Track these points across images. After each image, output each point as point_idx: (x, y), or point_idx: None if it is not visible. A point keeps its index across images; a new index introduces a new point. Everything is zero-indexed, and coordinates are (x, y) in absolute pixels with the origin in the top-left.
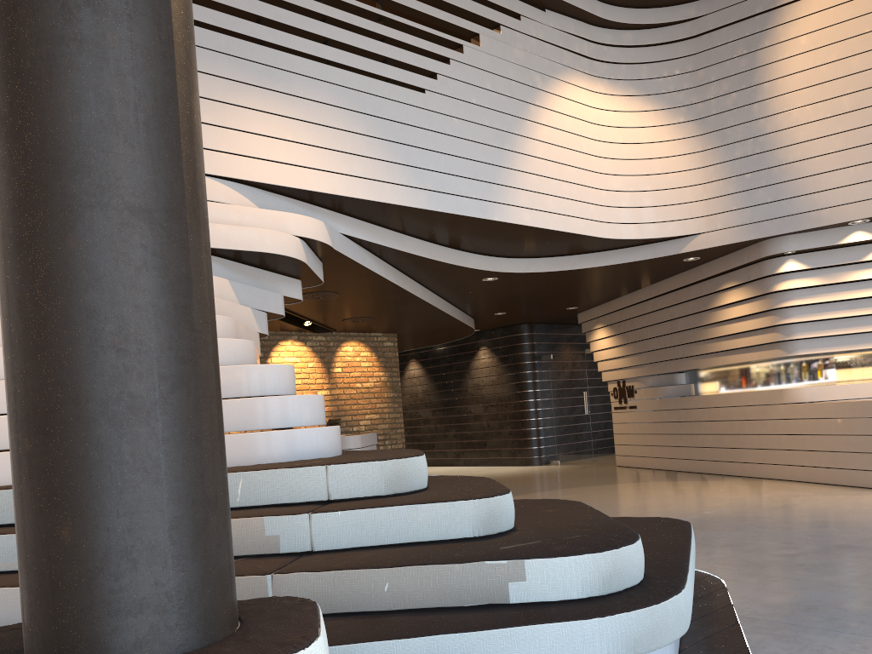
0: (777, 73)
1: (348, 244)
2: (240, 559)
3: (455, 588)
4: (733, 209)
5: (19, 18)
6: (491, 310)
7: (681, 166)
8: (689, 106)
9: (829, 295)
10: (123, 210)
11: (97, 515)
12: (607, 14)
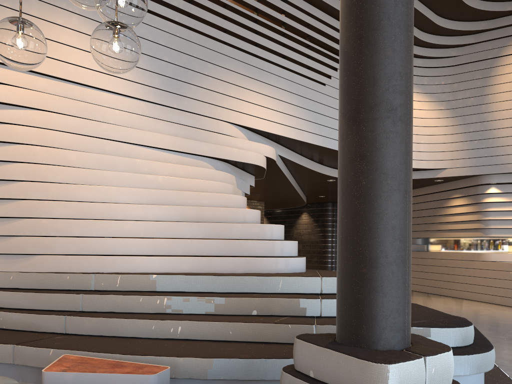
0: (496, 90)
1: (279, 160)
2: (287, 317)
3: None
4: (466, 157)
5: (377, 123)
6: (319, 194)
7: (440, 132)
8: (447, 101)
9: (511, 207)
10: (403, 192)
11: (390, 296)
12: None
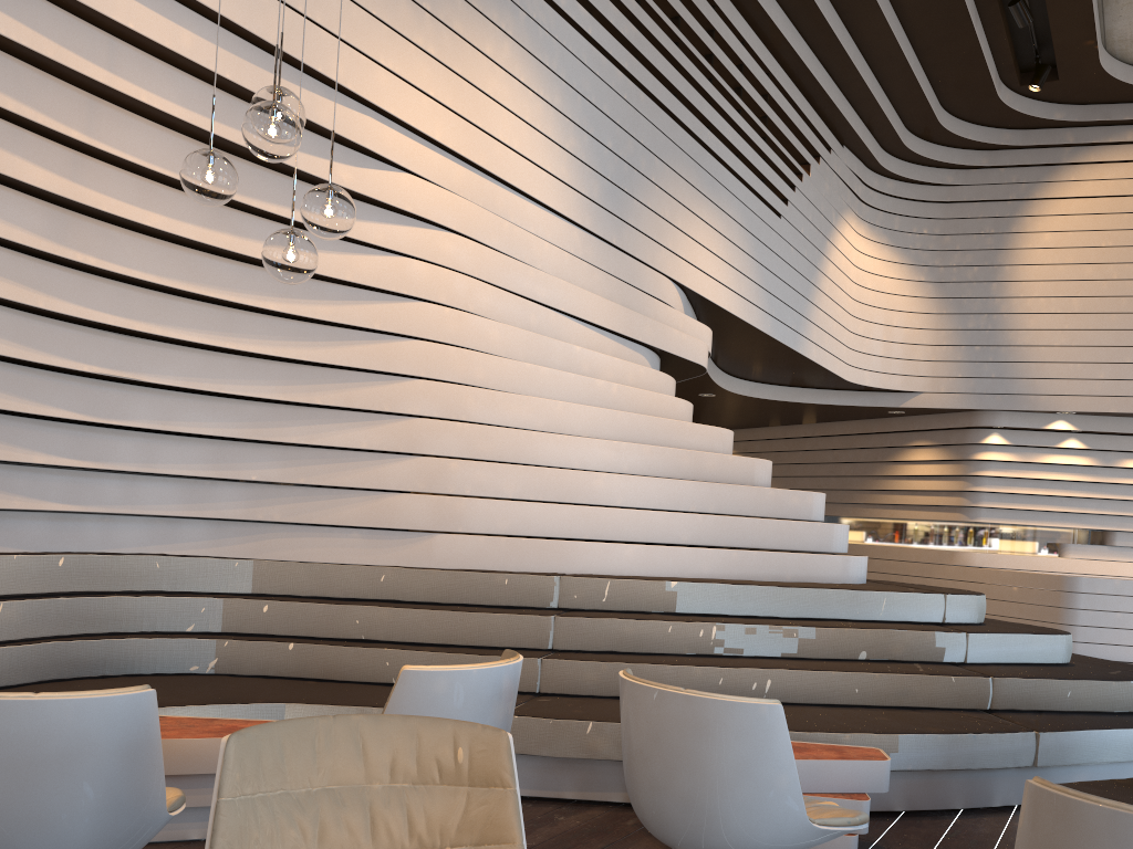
0: (1019, 260)
1: None
2: (914, 663)
3: (1111, 698)
4: (958, 376)
5: None
6: None
7: (915, 323)
8: (931, 267)
9: (1020, 471)
10: None
11: None
12: (884, 161)
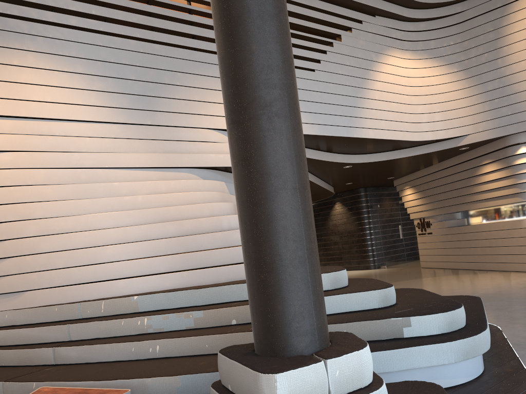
0: (511, 41)
1: None
2: None
3: (377, 331)
4: (488, 119)
5: (252, 122)
6: (344, 182)
7: (456, 97)
8: (459, 62)
9: None
10: (291, 189)
11: (290, 300)
12: (410, 14)
